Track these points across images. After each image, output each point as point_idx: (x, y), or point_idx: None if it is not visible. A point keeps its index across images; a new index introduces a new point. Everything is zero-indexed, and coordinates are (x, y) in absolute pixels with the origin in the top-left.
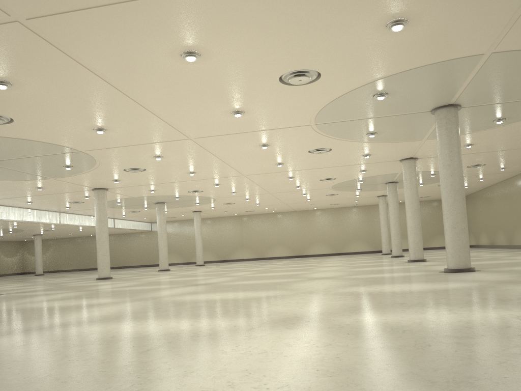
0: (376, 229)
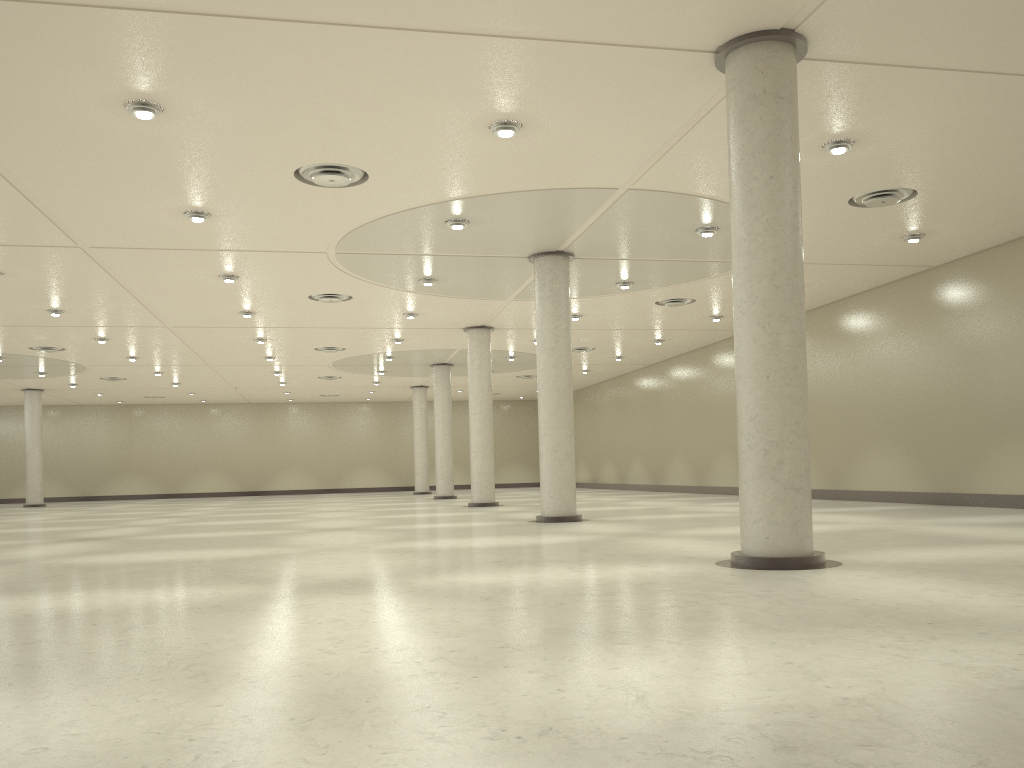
0: (403, 448)
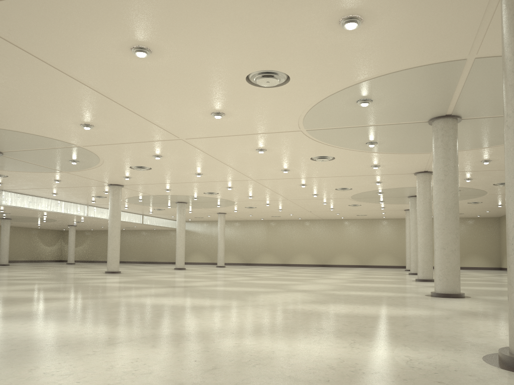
0: (405, 244)
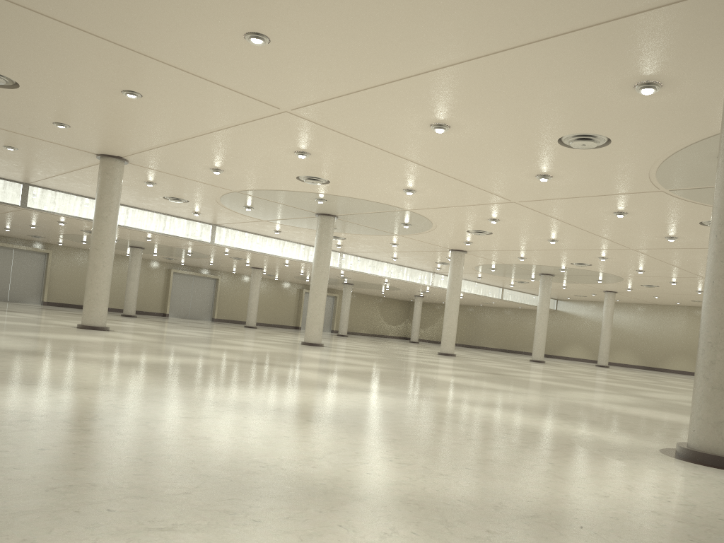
0: None
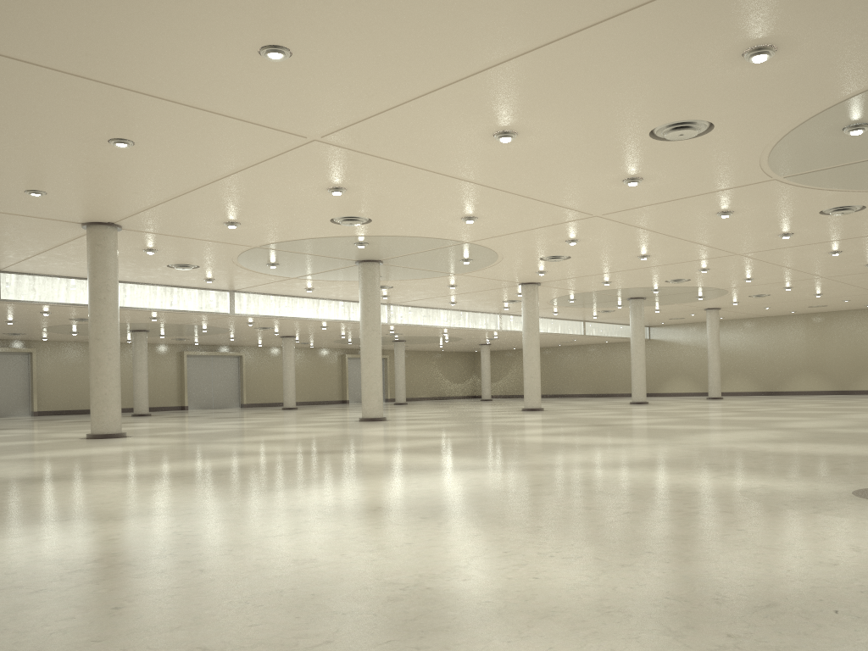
0: None
